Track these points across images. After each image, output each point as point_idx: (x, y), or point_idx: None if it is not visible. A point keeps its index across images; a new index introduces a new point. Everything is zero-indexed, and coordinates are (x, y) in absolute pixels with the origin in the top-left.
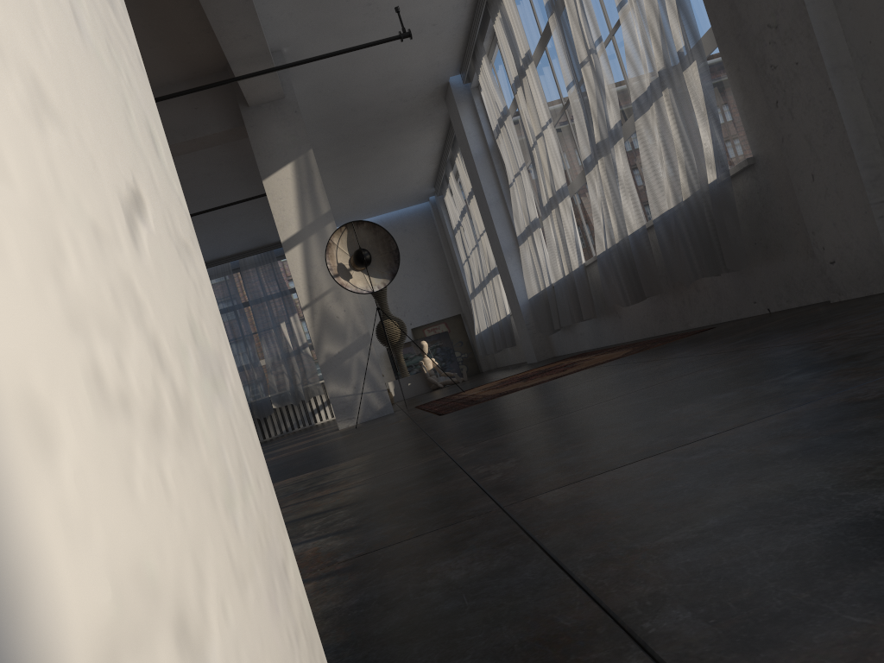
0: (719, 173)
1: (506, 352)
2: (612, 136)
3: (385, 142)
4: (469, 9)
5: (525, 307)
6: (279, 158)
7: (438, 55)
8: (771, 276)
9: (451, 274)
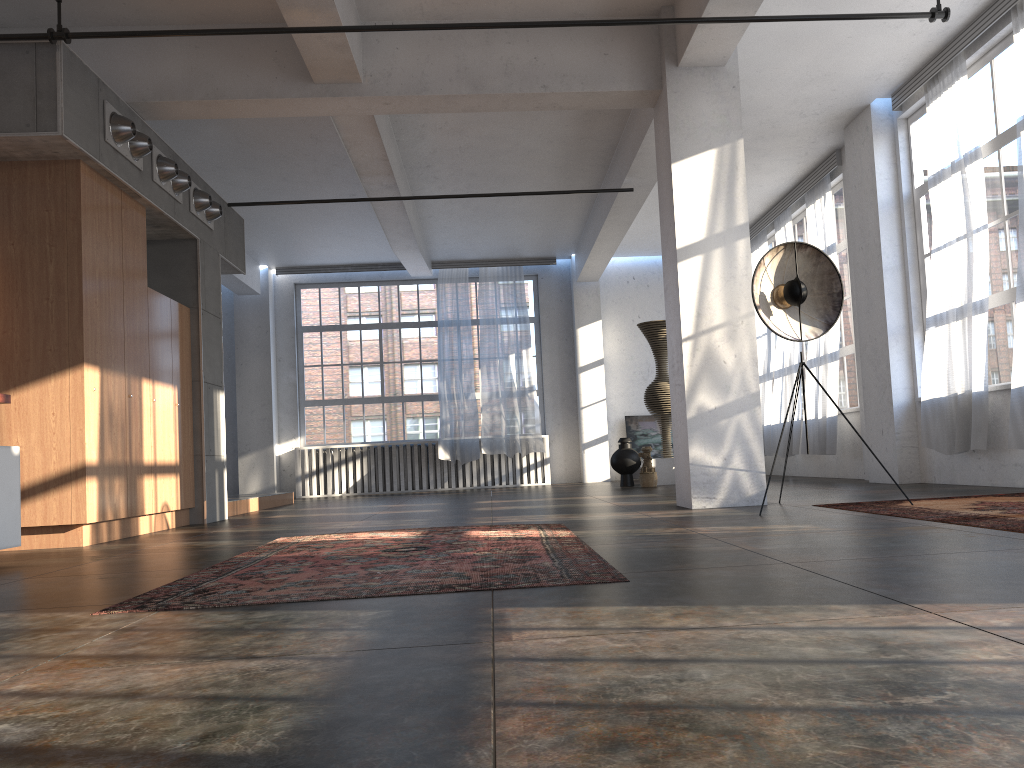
0: None
1: (790, 459)
2: None
3: None
4: (975, 10)
5: (899, 410)
6: (699, 140)
7: (889, 65)
8: None
9: None
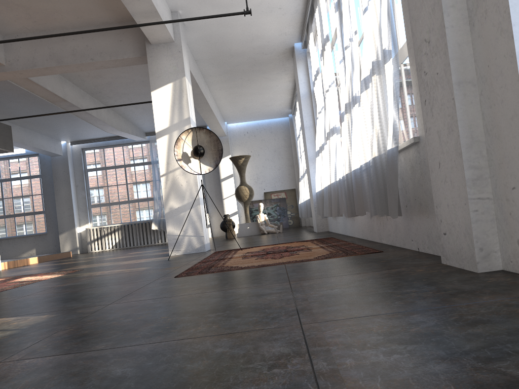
0: (393, 144)
1: None
2: (353, 101)
3: (255, 77)
4: (303, 1)
5: (315, 196)
6: (164, 79)
7: (285, 28)
8: (421, 226)
9: (294, 163)
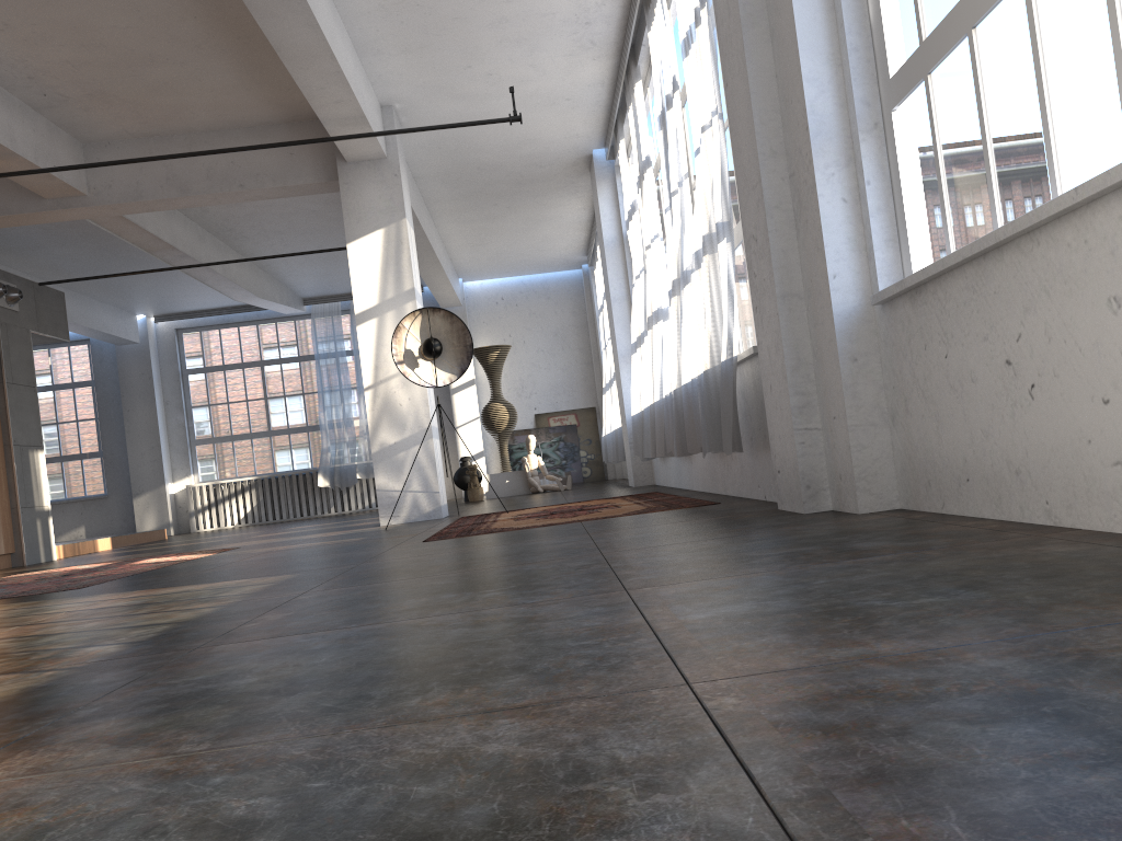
0: (727, 355)
1: None
2: (683, 278)
3: (521, 203)
4: (608, 89)
5: (632, 423)
6: (369, 222)
7: (577, 128)
8: (767, 465)
9: (593, 358)
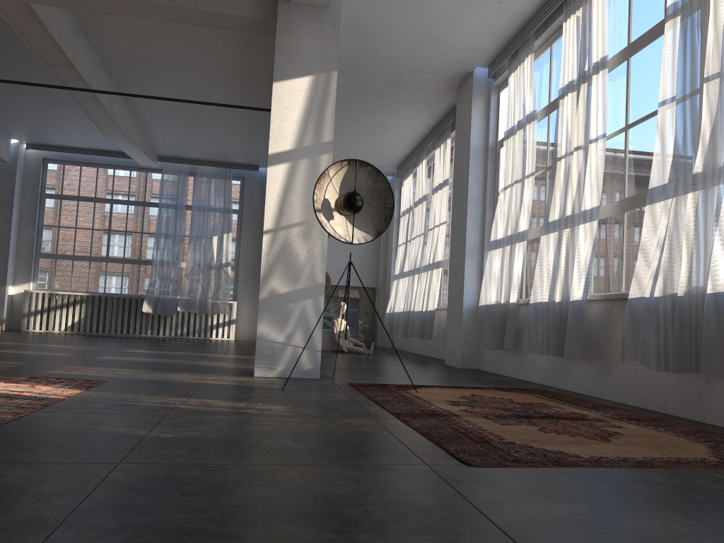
0: None
1: (410, 339)
2: None
3: (382, 107)
4: (540, 0)
5: (467, 311)
6: (299, 66)
7: (482, 39)
8: None
9: (381, 250)
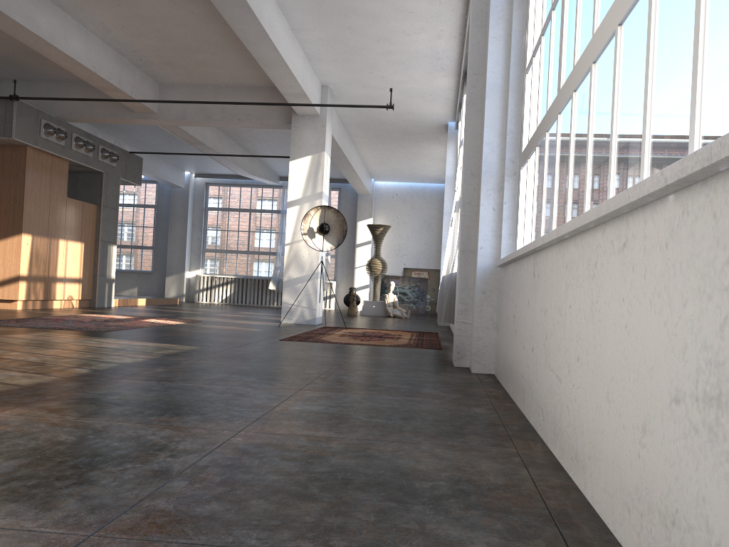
0: (450, 271)
1: None
2: None
3: (407, 144)
4: (454, 92)
5: None
6: (303, 151)
7: (437, 109)
8: None
9: None
